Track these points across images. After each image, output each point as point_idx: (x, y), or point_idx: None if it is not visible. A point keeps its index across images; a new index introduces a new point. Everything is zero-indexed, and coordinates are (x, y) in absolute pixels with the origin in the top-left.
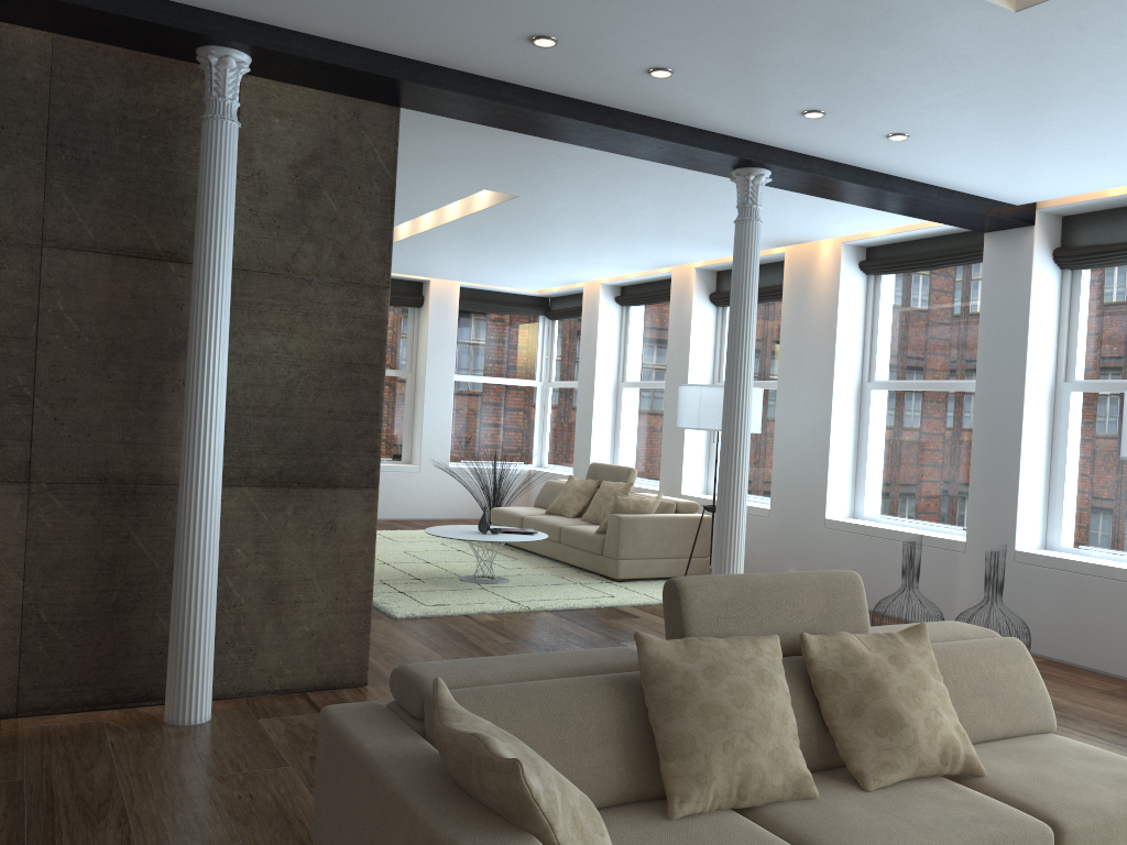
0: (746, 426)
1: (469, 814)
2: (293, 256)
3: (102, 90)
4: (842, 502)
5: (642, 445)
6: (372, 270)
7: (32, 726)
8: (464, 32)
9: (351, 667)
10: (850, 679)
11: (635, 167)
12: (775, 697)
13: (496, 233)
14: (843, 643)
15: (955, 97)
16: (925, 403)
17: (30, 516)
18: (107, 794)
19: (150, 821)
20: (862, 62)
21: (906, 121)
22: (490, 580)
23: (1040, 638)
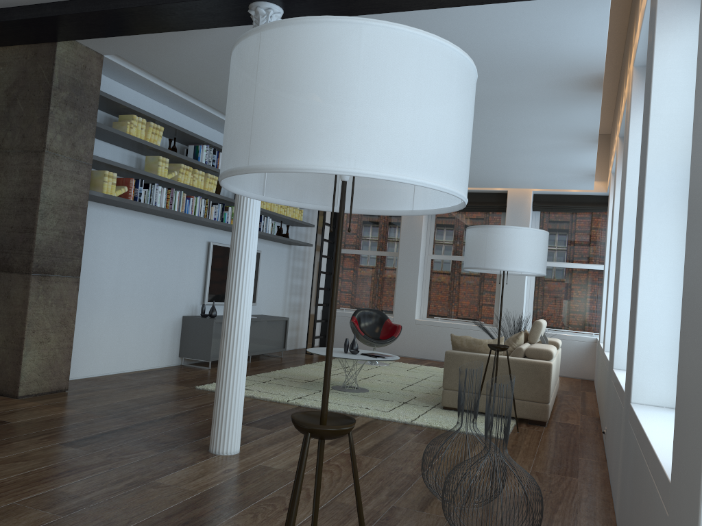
0: (240, 230)
1: None
2: (2, 140)
3: None
4: None
5: None
6: (37, 142)
7: None
8: None
9: (11, 384)
10: None
11: None
12: None
13: None
14: None
15: None
16: None
17: None
18: None
19: None
20: None
21: None
22: (346, 389)
23: None
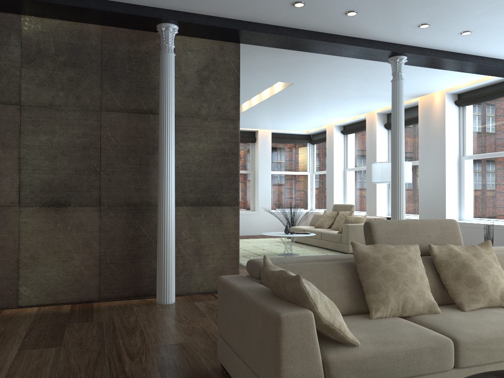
0: (402, 172)
1: (280, 303)
2: (199, 109)
3: (121, 46)
4: (453, 213)
5: (357, 196)
6: (232, 112)
7: (105, 304)
8: (264, 4)
9: None
10: (453, 263)
11: (344, 63)
12: (417, 268)
13: (285, 103)
14: (449, 248)
15: (492, 8)
16: (491, 163)
17: (101, 219)
18: (135, 326)
19: (152, 334)
20: None
21: (469, 24)
22: (291, 254)
23: None
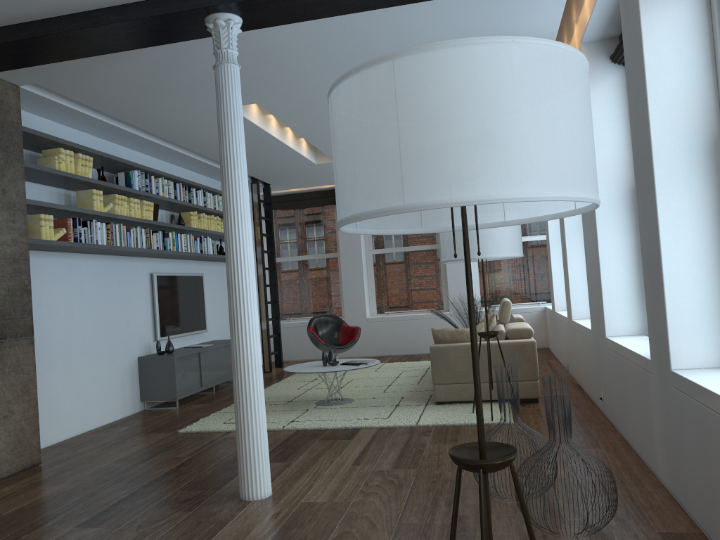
0: (236, 260)
1: None
2: None
3: None
4: (629, 318)
5: None
6: None
7: None
8: None
9: None
10: None
11: None
12: None
13: None
14: None
15: None
16: None
17: None
18: None
19: None
20: None
21: None
22: (332, 402)
23: (695, 498)
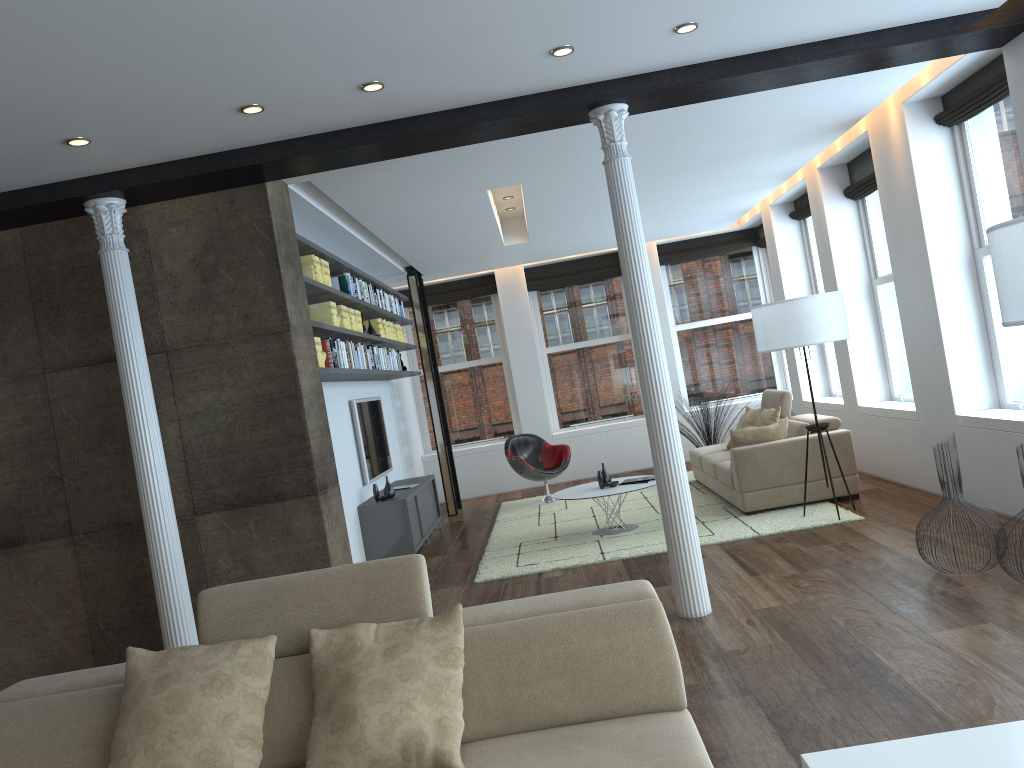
0: (656, 366)
1: None
2: (209, 328)
3: (56, 254)
4: (977, 392)
5: None
6: (272, 320)
7: None
8: (200, 127)
9: None
10: (333, 674)
11: (544, 137)
12: (221, 700)
13: (580, 208)
14: (350, 636)
15: None
16: None
17: (78, 558)
18: None
19: None
20: (484, 8)
21: (656, 16)
22: (616, 530)
23: None
